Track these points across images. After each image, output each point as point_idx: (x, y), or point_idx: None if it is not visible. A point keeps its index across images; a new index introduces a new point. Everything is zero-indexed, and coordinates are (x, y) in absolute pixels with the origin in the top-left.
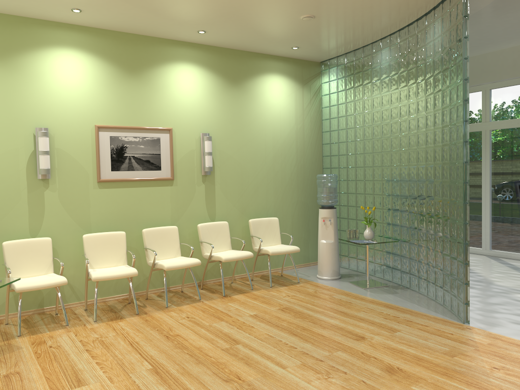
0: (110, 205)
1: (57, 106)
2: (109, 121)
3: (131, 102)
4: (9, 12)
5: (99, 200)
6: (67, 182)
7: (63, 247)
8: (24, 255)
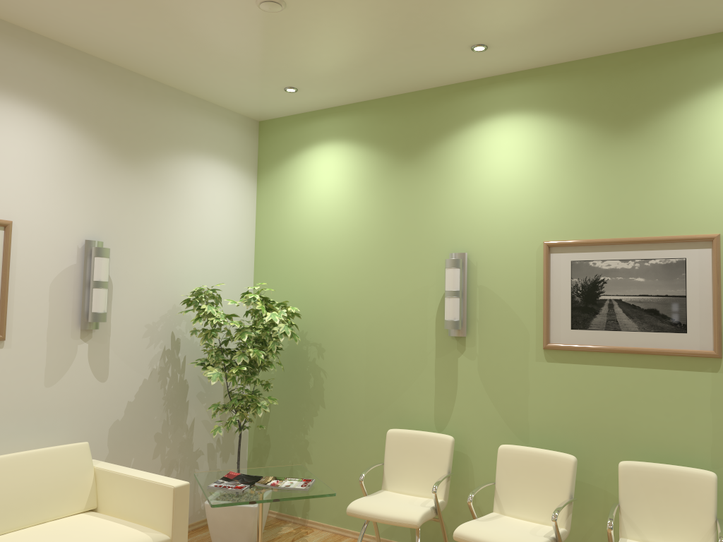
0: (566, 397)
1: (483, 216)
2: (571, 231)
3: (617, 189)
4: (424, 86)
5: (546, 383)
6: (493, 345)
7: (481, 458)
8: (410, 456)
